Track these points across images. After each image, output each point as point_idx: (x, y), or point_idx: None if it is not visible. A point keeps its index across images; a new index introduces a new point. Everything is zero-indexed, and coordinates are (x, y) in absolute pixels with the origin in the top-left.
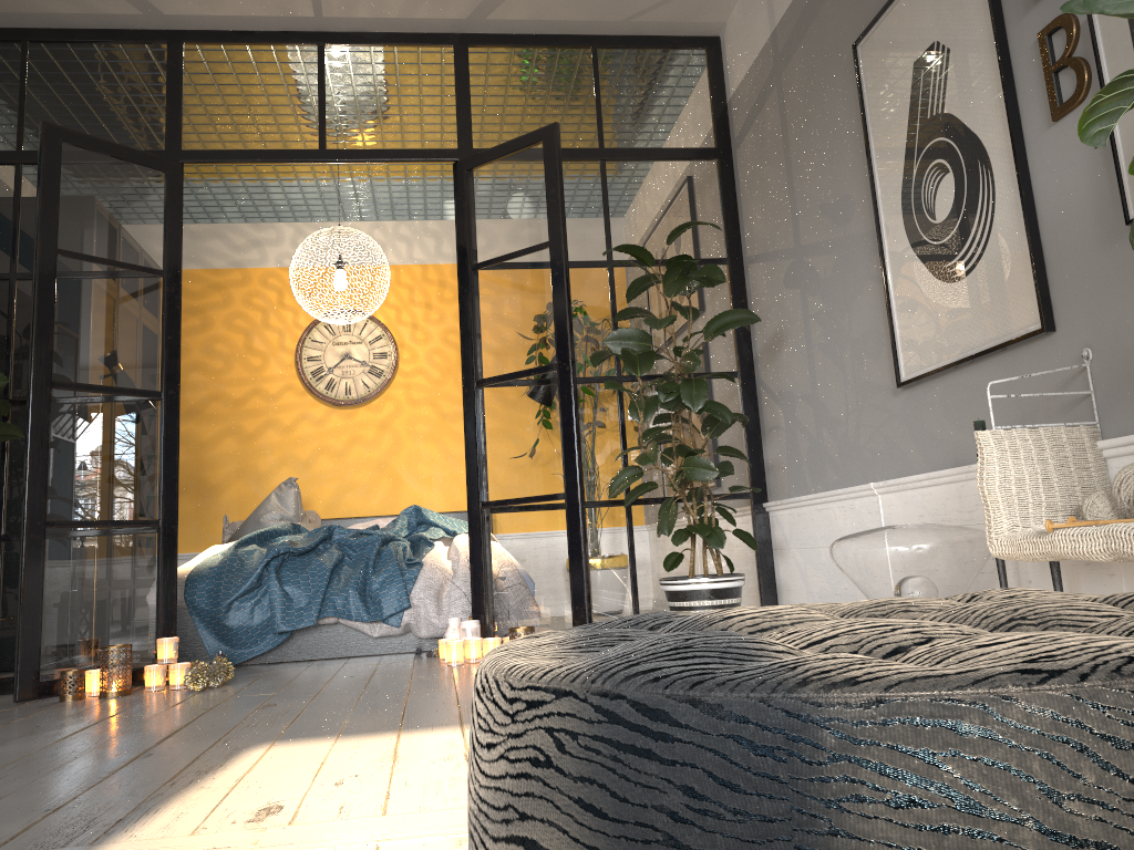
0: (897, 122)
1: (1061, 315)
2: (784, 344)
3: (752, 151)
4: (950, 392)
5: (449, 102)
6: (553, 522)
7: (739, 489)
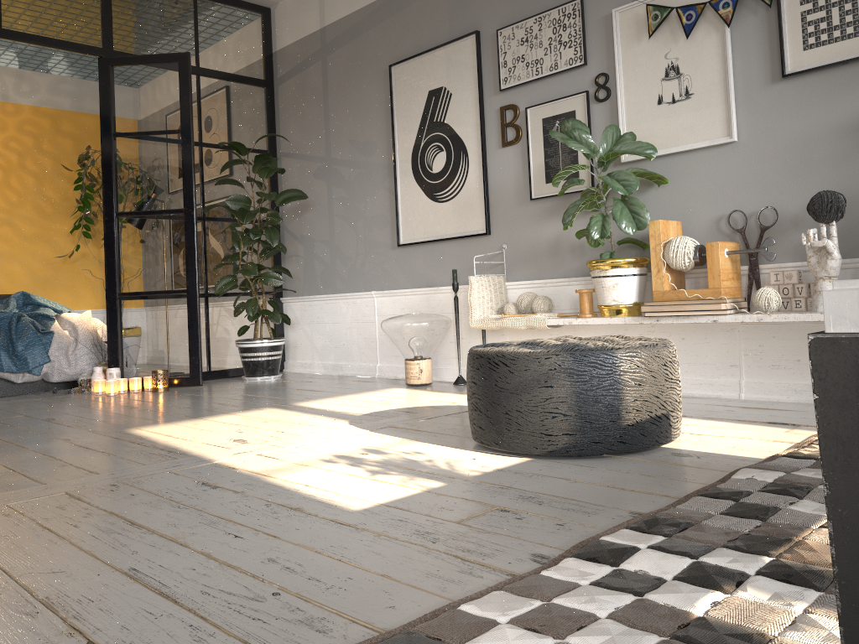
0: (414, 116)
1: (494, 229)
2: (309, 210)
3: (294, 90)
4: (429, 252)
5: (96, 12)
6: (176, 307)
7: (282, 290)
